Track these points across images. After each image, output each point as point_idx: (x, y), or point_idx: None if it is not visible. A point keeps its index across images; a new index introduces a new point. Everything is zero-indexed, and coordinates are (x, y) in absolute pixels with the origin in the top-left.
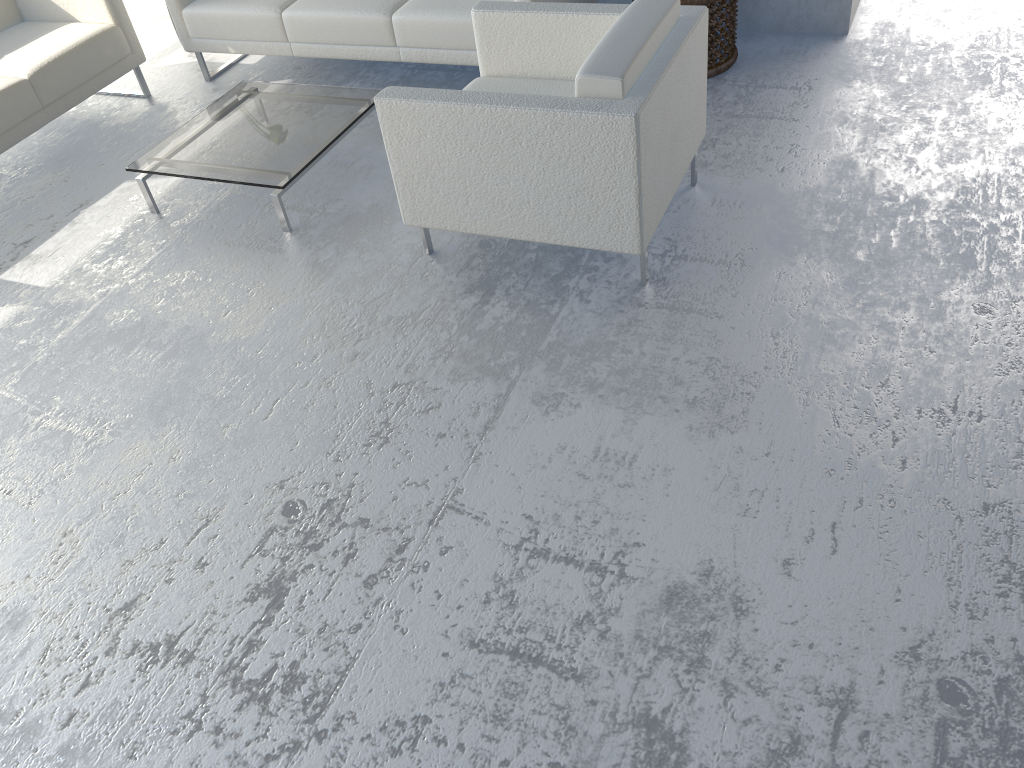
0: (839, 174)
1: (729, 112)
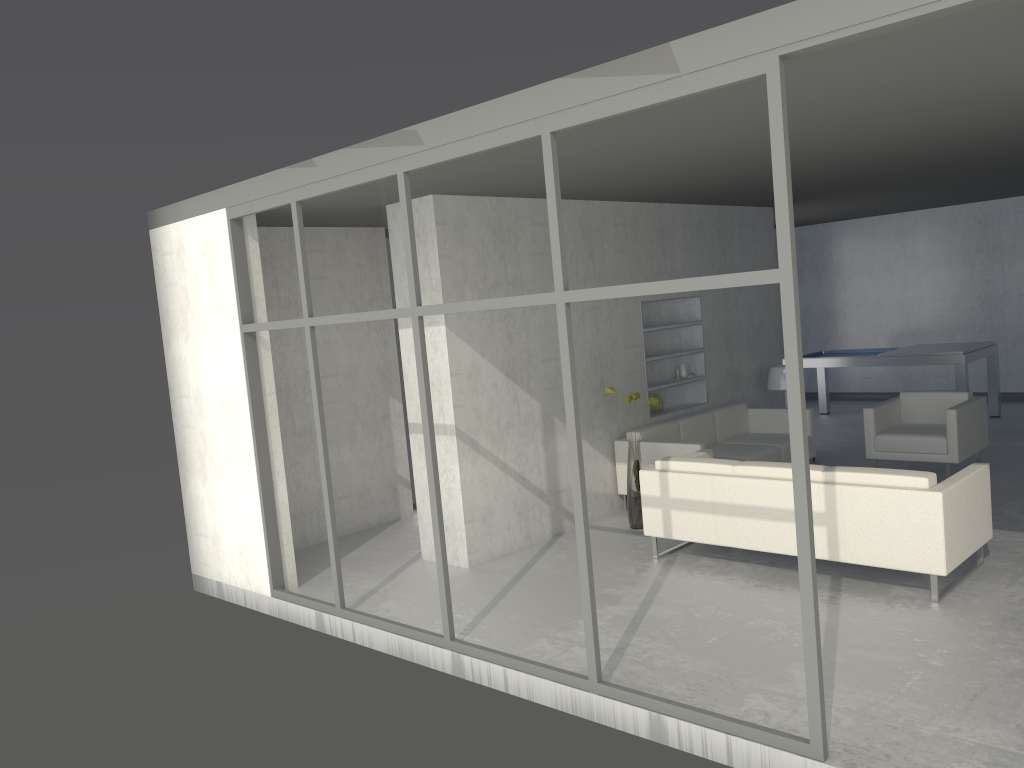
0: None
1: (848, 457)
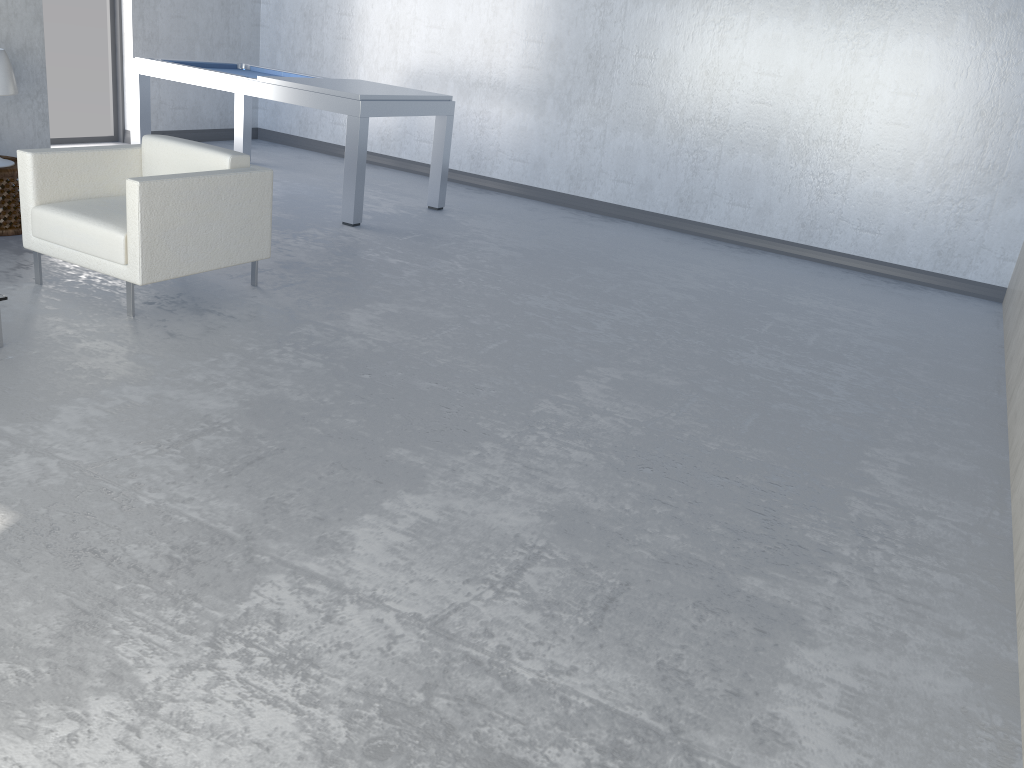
0: None
1: None
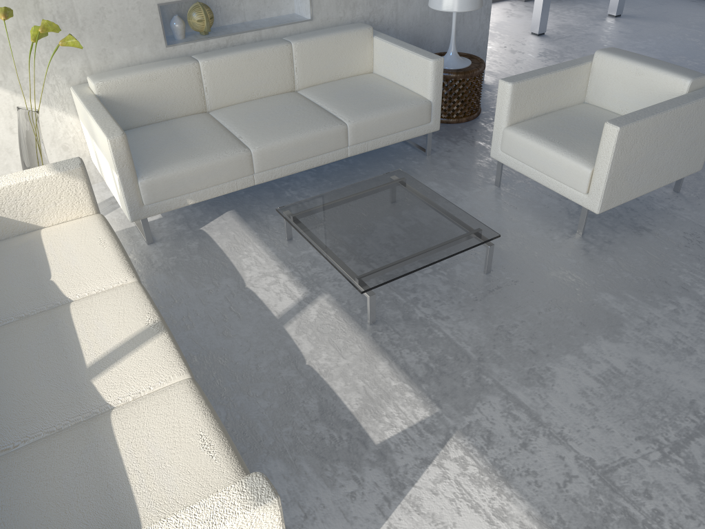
0: None
1: None
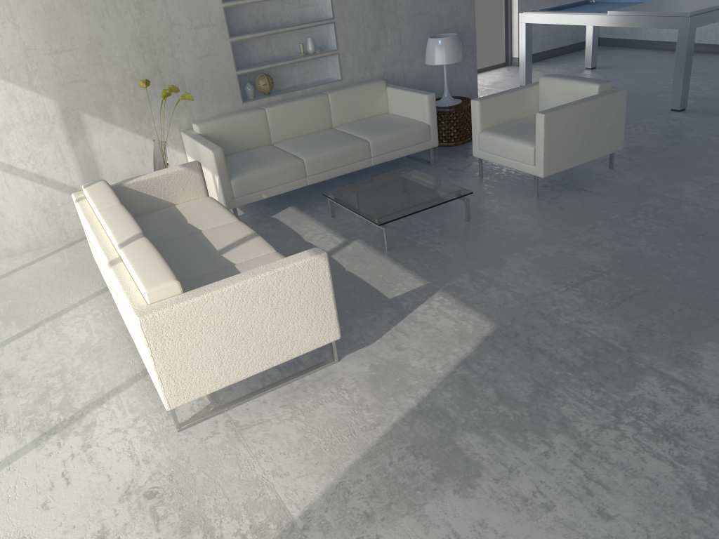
0: None
1: None
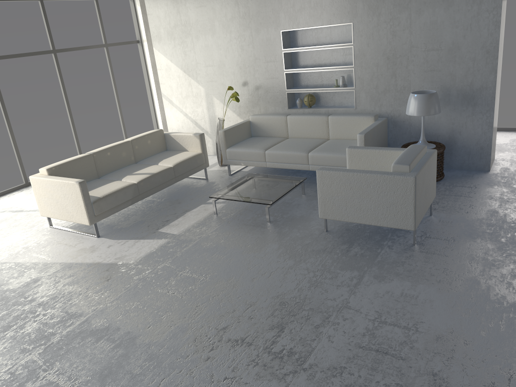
0: (491, 214)
1: (442, 193)
